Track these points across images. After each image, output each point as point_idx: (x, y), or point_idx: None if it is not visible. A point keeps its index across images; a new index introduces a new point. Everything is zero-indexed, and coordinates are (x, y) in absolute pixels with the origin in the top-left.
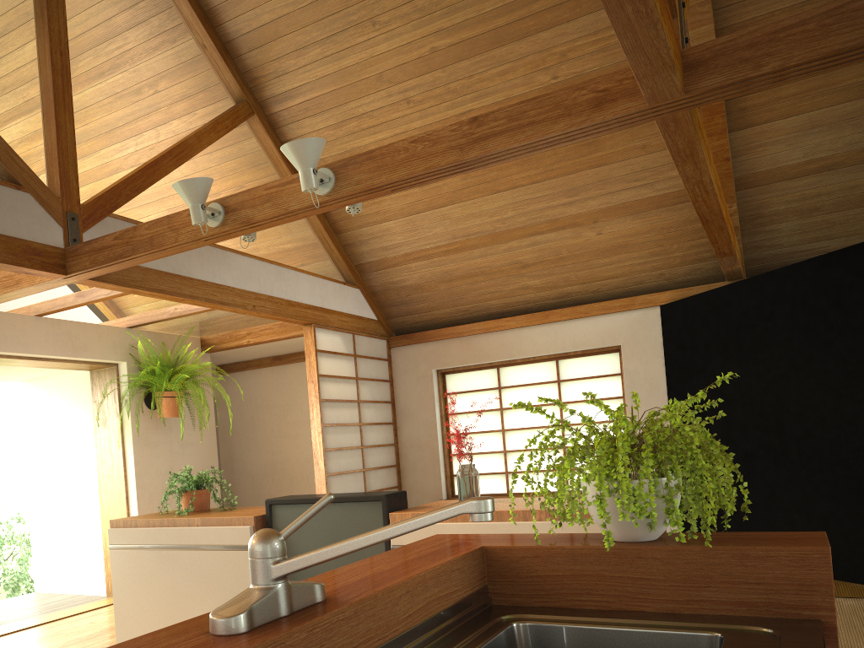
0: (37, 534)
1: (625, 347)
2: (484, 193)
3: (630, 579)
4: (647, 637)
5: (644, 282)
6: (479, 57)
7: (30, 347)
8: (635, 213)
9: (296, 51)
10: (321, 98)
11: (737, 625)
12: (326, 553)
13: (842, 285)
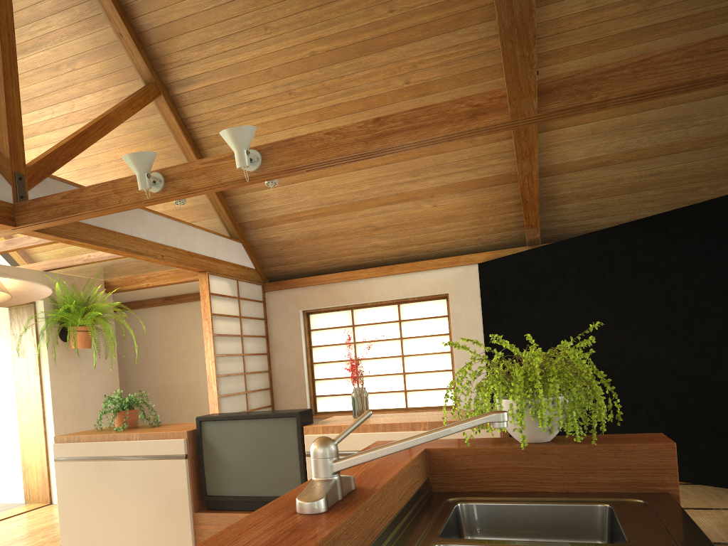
0: None
1: (452, 295)
2: (347, 170)
3: (537, 469)
4: (556, 509)
5: (466, 244)
6: (349, 62)
7: None
8: (462, 191)
9: (199, 45)
10: (218, 85)
11: (617, 498)
12: (378, 452)
13: (615, 253)
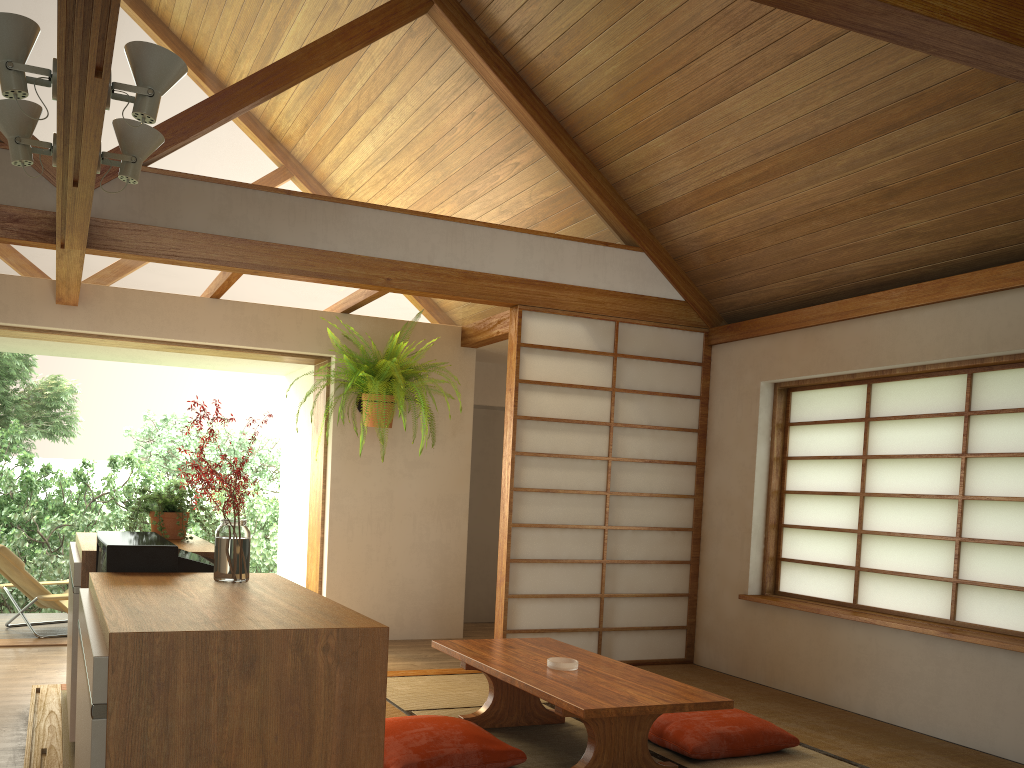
0: (280, 547)
1: None
2: (776, 64)
3: None
4: None
5: None
6: None
7: (200, 333)
8: None
9: None
10: None
11: None
12: None
13: None
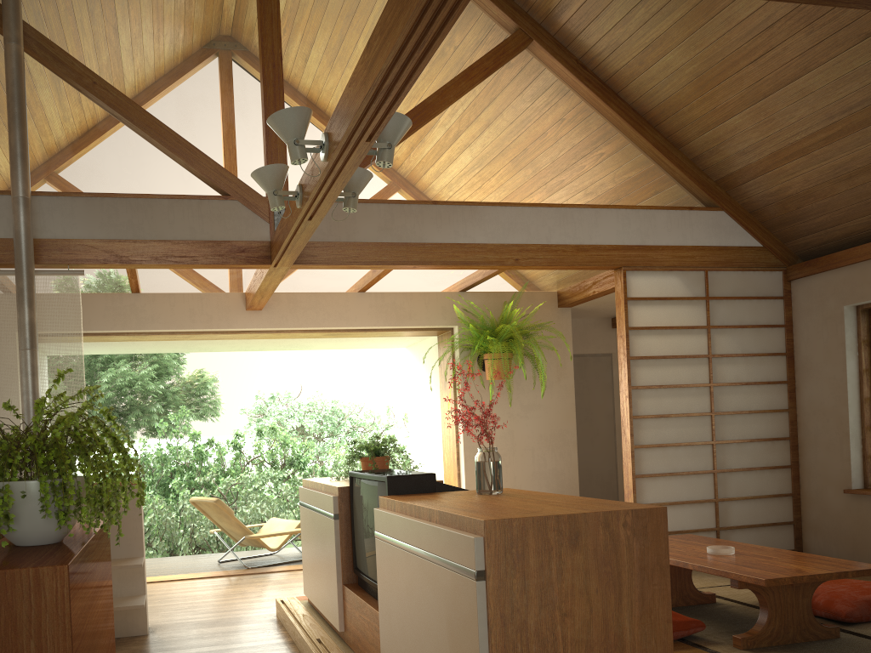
0: None
1: None
2: (848, 43)
3: None
4: None
5: None
6: None
7: (352, 320)
8: None
9: None
10: None
11: None
12: None
13: None
